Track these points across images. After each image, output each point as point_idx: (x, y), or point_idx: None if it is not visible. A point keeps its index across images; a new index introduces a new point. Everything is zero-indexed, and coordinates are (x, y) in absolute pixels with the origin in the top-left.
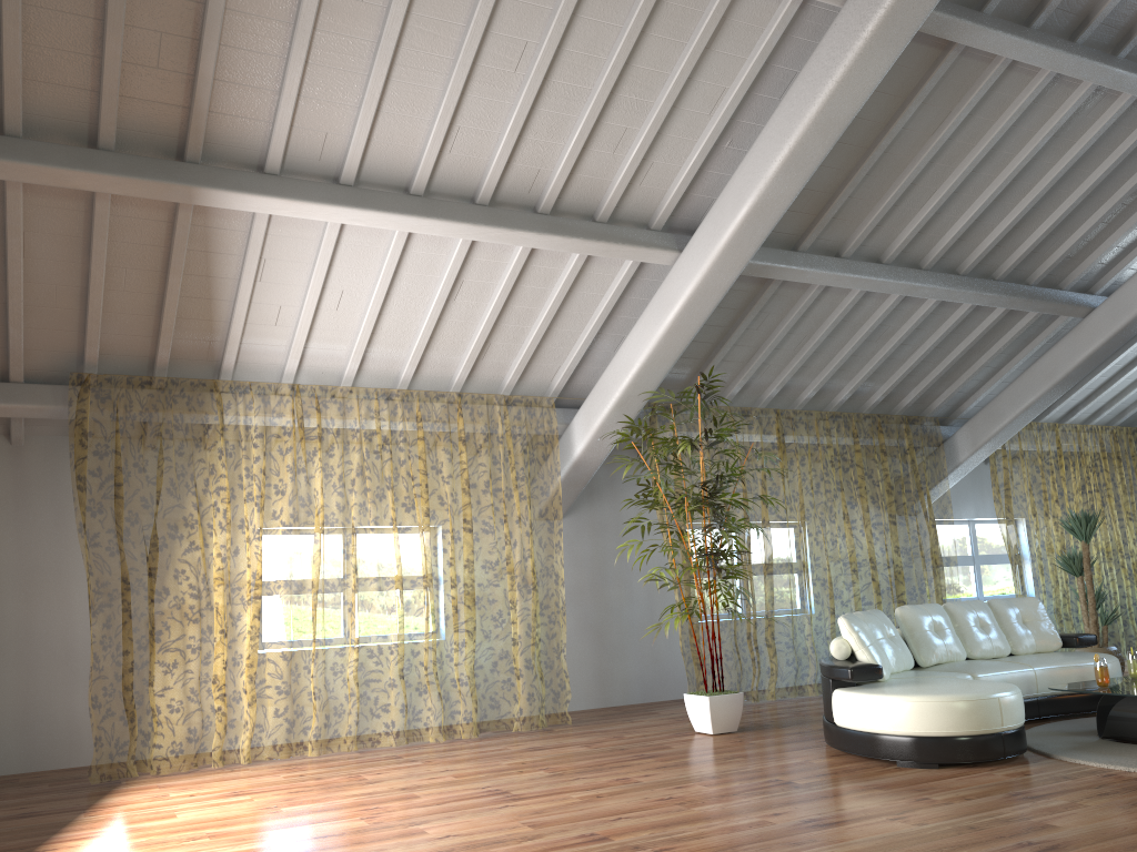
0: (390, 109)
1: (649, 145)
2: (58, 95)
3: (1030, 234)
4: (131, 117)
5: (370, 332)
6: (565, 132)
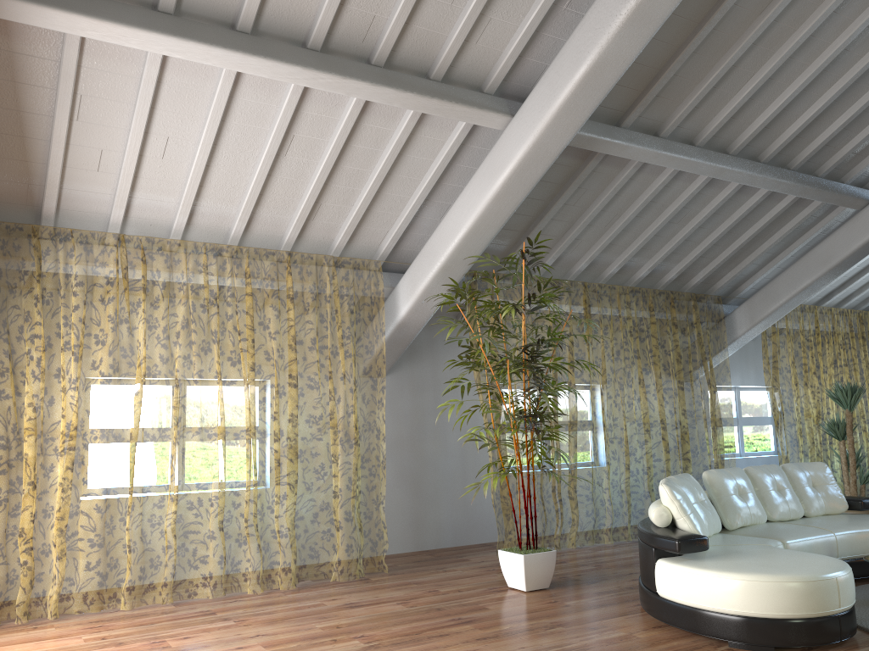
0: None
1: None
2: None
3: (827, 127)
4: None
5: (198, 184)
6: None
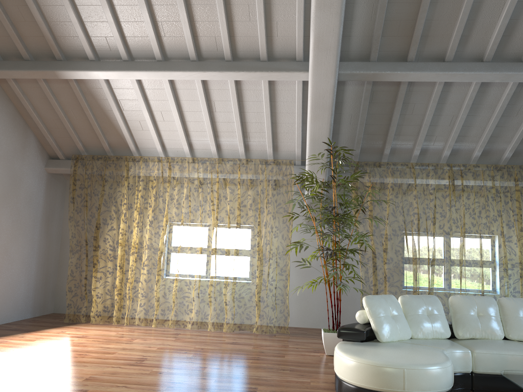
0: (124, 20)
1: (263, 12)
2: (2, 40)
3: None
4: (31, 44)
5: (182, 130)
6: (216, 14)
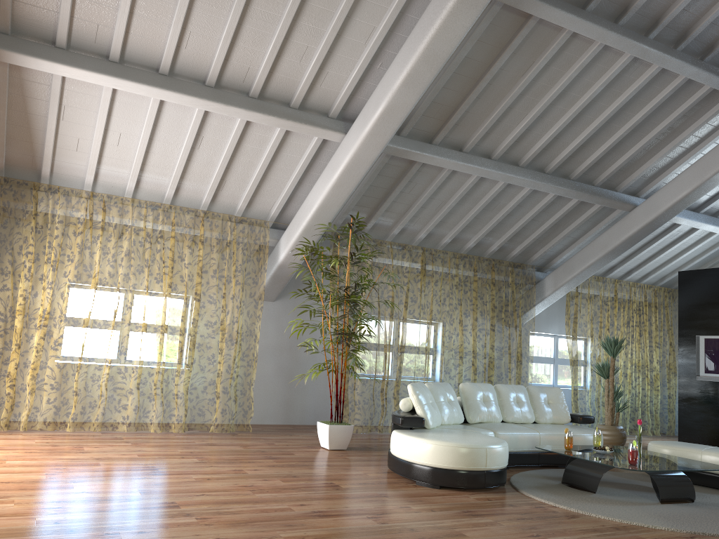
0: (141, 13)
1: (322, 60)
2: None
3: (594, 152)
4: None
5: (140, 163)
6: (265, 44)
